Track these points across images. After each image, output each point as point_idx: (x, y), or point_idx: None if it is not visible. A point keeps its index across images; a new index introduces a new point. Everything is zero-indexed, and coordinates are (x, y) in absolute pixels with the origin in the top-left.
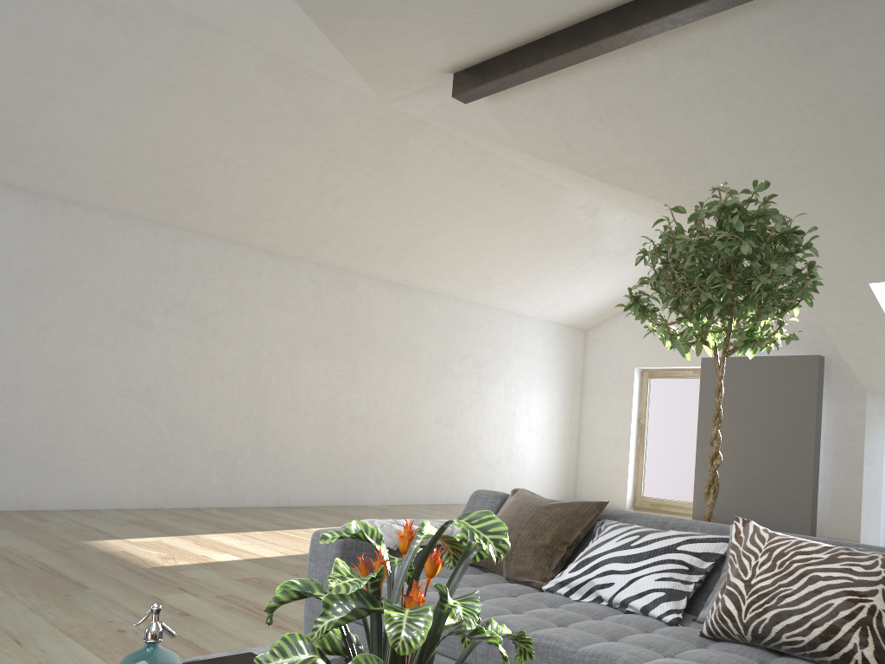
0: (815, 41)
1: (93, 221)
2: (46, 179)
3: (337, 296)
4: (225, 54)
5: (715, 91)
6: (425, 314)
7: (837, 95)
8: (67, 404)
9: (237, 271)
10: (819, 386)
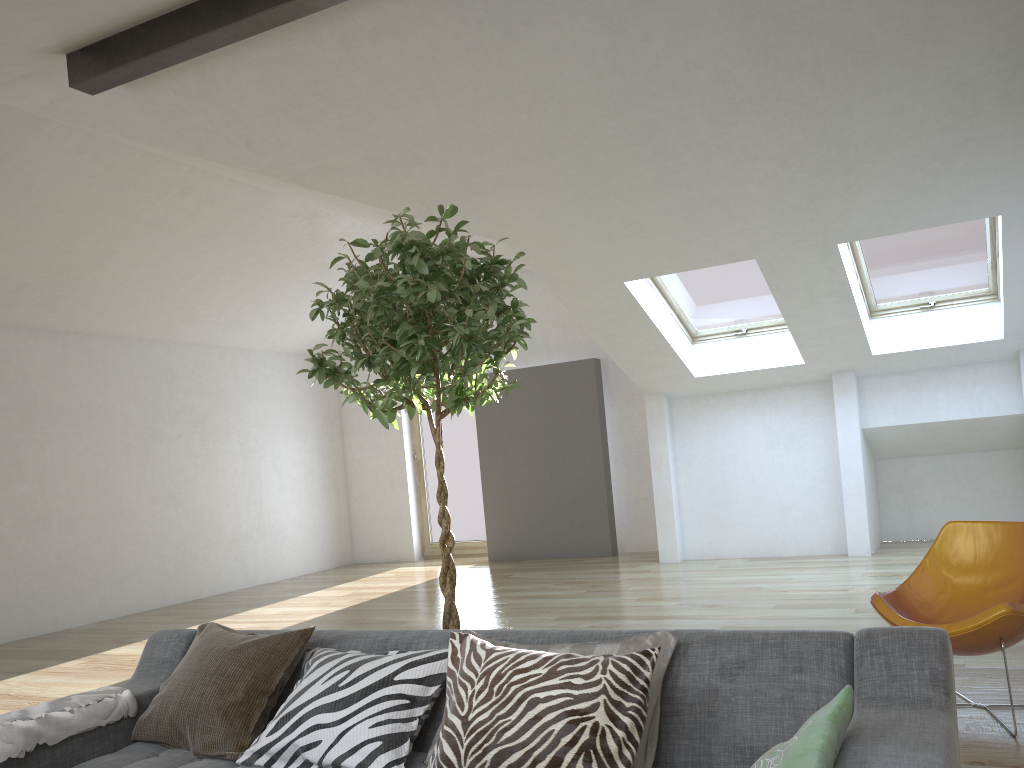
0: (514, 18)
1: None
2: None
3: None
4: None
5: (414, 75)
6: (111, 366)
7: (550, 80)
8: None
9: None
10: (599, 392)
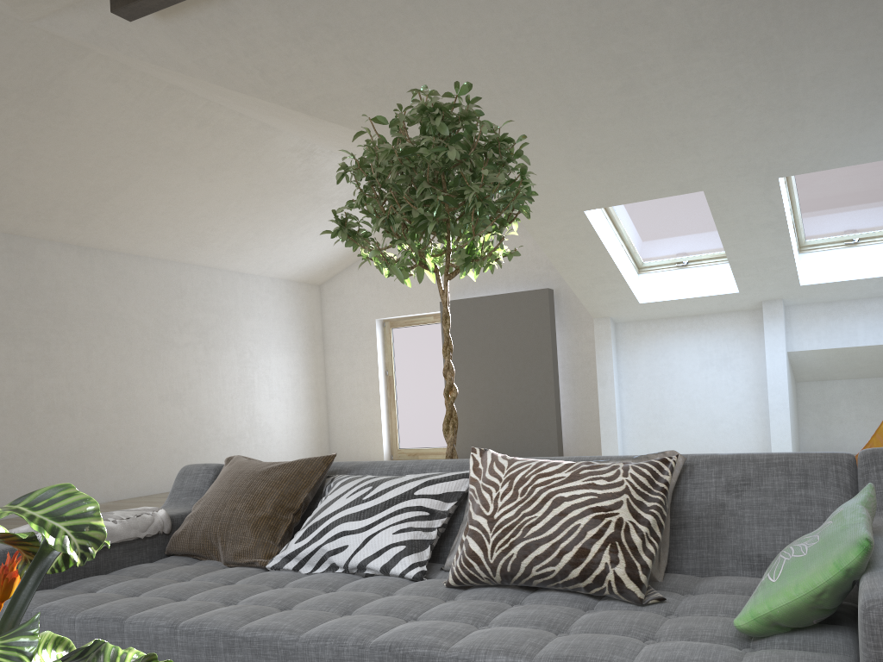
0: None
1: None
2: None
3: (10, 267)
4: None
5: (413, 9)
6: (130, 280)
7: (534, 14)
8: None
9: None
10: (552, 318)
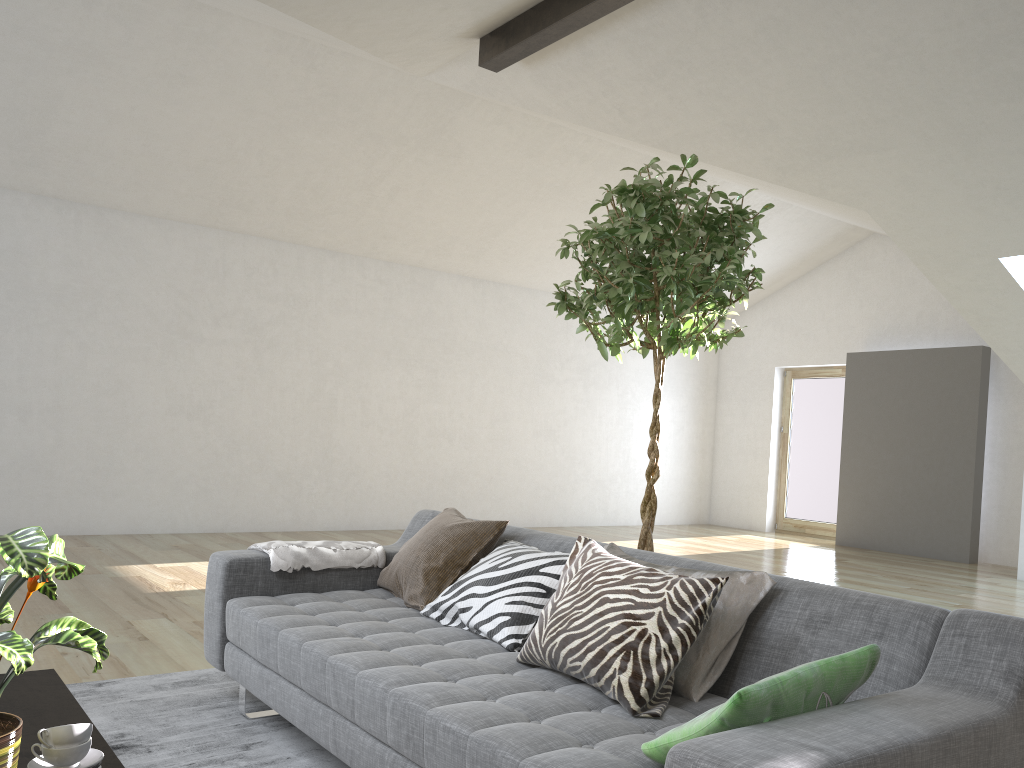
0: None
1: (132, 228)
2: (75, 185)
3: (411, 297)
4: (230, 36)
5: (765, 38)
6: (518, 313)
7: (904, 33)
8: (115, 424)
9: (294, 275)
10: (983, 384)
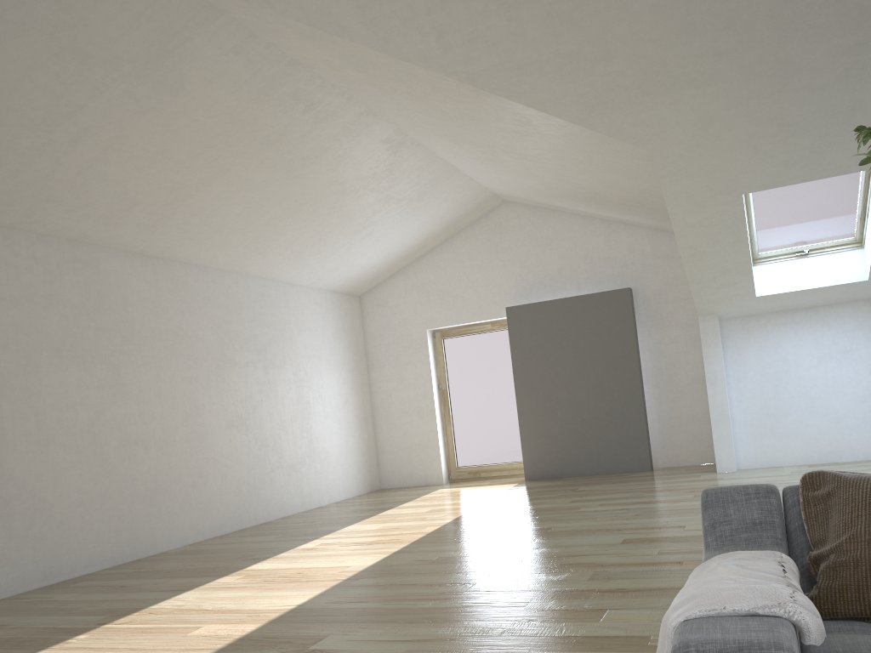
0: None
1: None
2: None
3: (76, 279)
4: None
5: None
6: (192, 293)
7: None
8: None
9: None
10: (634, 319)
